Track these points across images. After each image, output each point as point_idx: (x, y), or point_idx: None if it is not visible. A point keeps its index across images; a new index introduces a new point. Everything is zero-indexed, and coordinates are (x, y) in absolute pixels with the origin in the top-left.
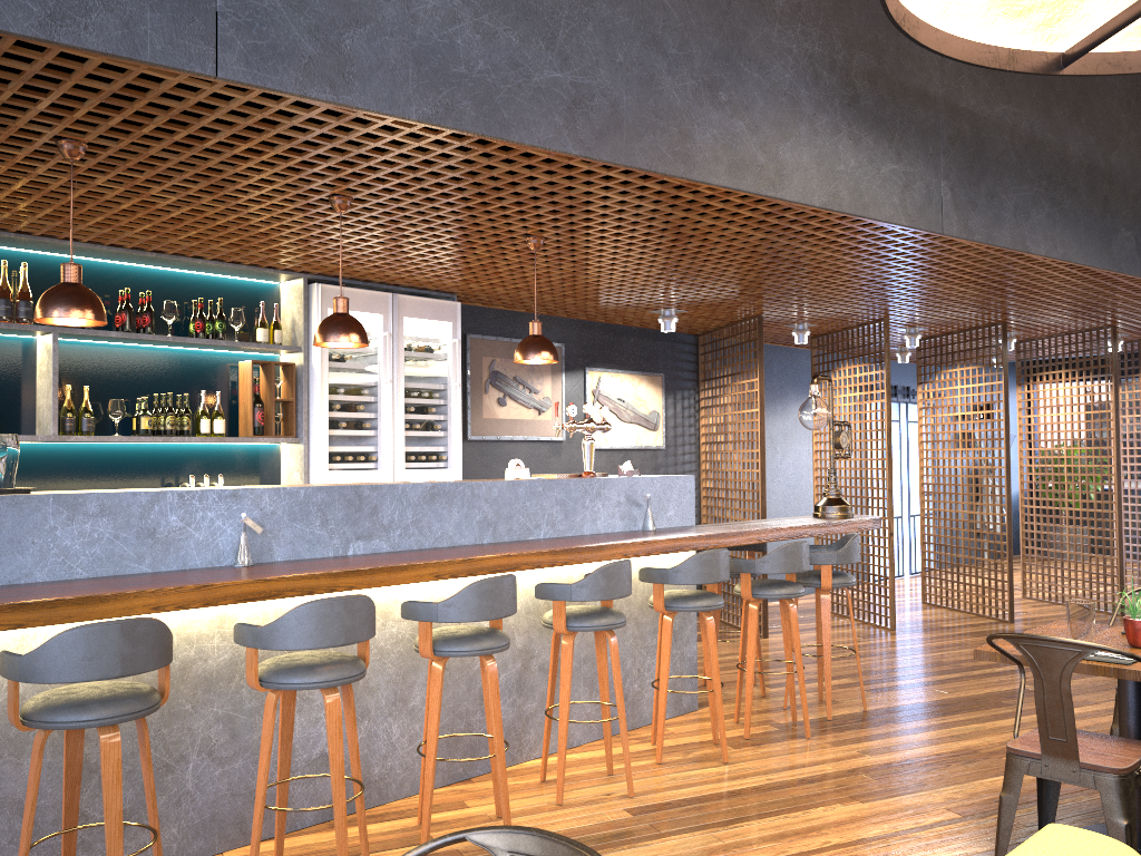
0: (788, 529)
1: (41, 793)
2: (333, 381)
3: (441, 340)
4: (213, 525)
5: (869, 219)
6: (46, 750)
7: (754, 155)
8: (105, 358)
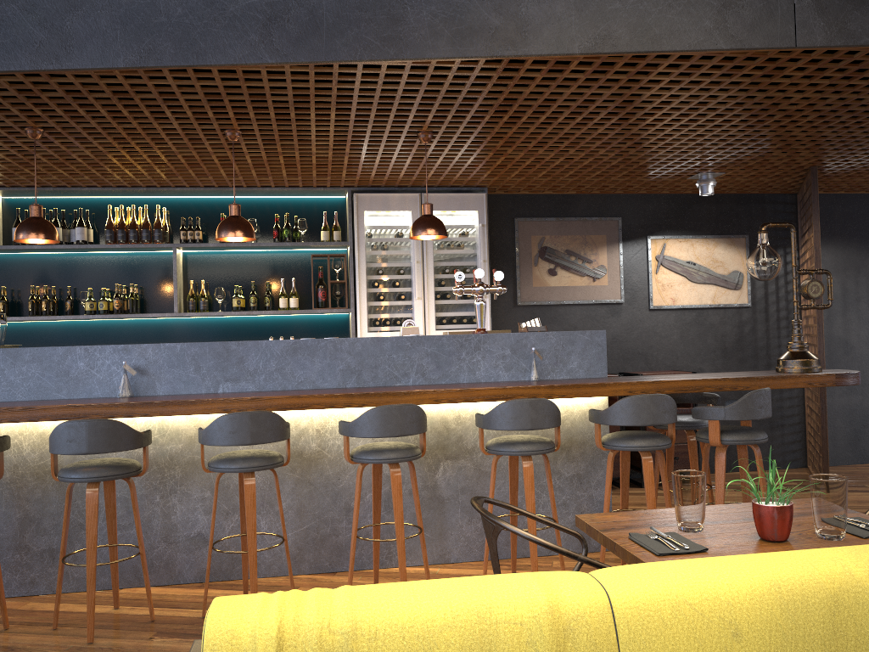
0: (678, 383)
1: (0, 529)
2: (370, 265)
3: (468, 226)
4: (110, 369)
5: (666, 52)
6: (2, 504)
7: (486, 19)
8: (221, 261)
